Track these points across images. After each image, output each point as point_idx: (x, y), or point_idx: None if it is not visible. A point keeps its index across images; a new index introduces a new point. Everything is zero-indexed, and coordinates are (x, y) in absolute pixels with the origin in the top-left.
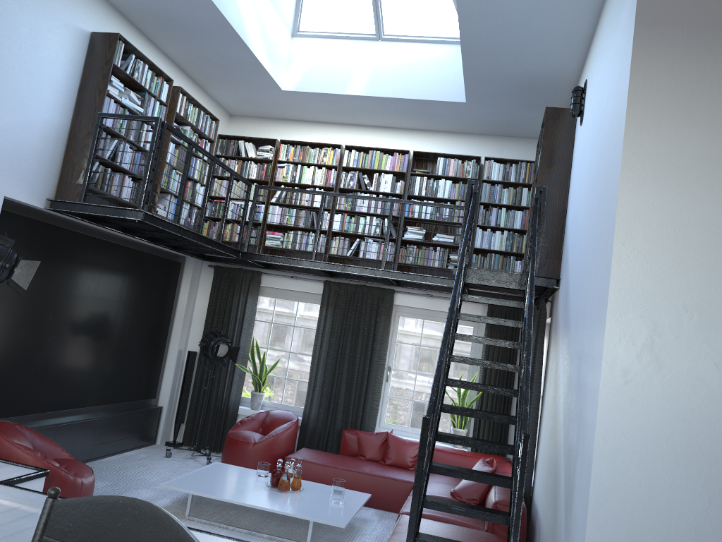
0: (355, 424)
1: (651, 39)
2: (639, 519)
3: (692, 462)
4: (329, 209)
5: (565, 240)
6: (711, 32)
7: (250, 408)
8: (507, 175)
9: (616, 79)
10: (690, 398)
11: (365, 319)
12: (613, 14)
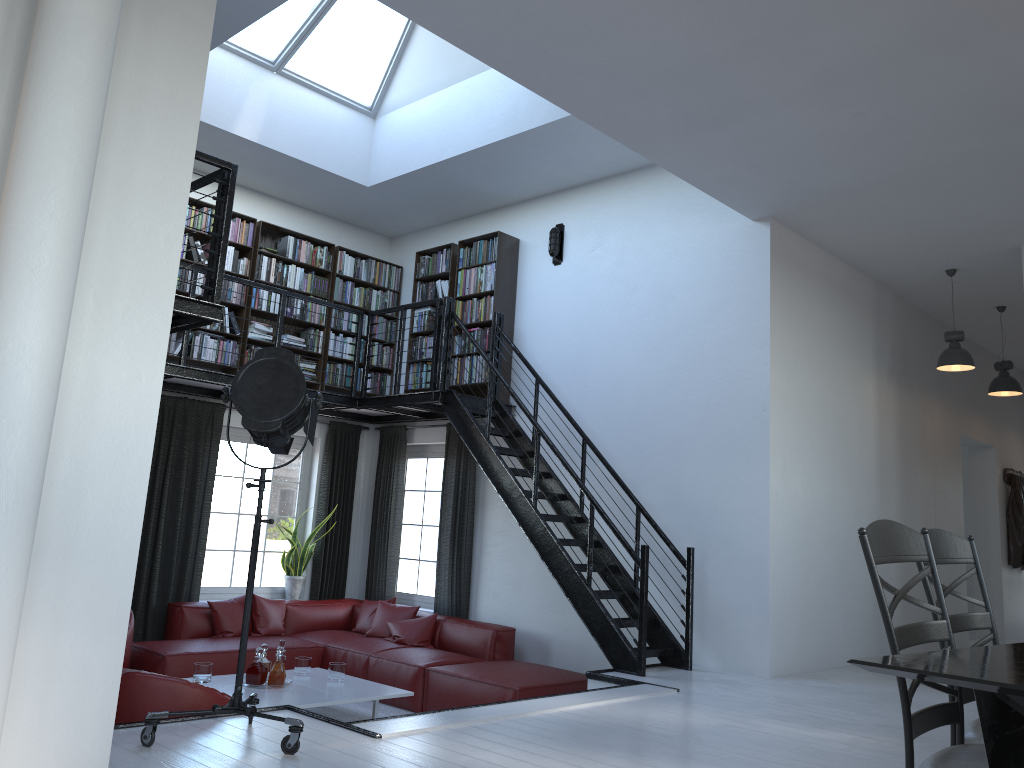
0: (178, 595)
1: (775, 263)
2: (784, 587)
3: (797, 546)
4: None
5: (520, 369)
6: (792, 266)
7: None
8: (358, 272)
9: (719, 273)
10: (795, 506)
11: (189, 446)
12: (677, 206)
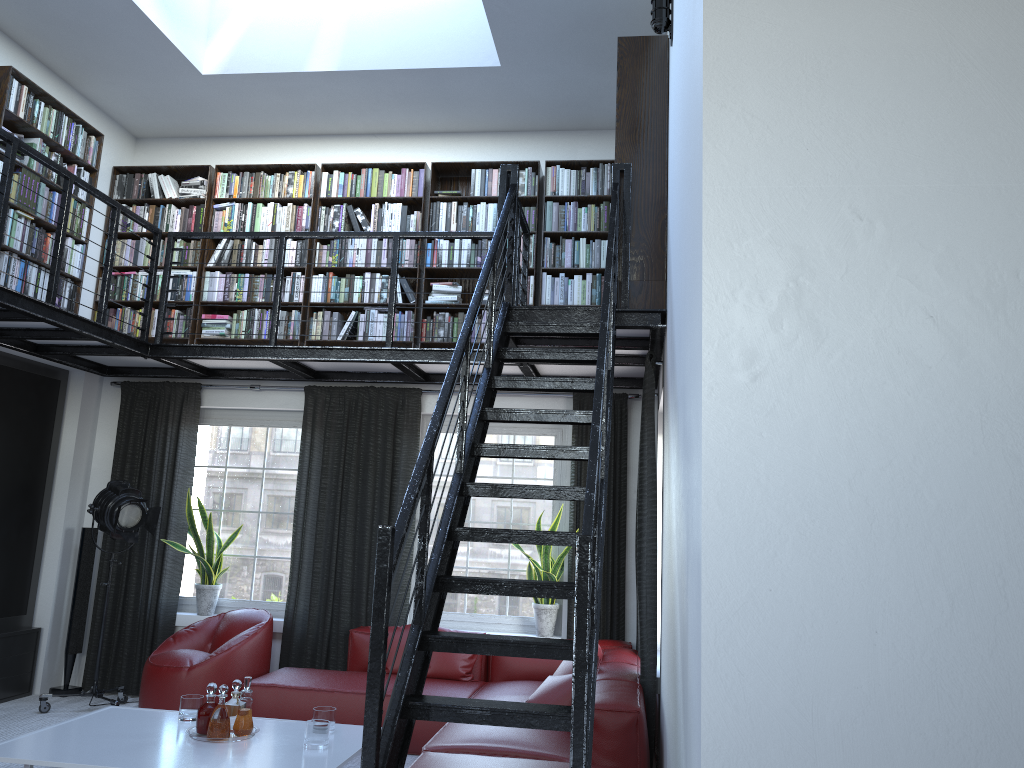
0: None
1: None
2: (811, 662)
3: (906, 525)
4: (304, 270)
5: (668, 245)
6: None
7: (197, 614)
8: (583, 186)
9: None
10: (888, 392)
11: (377, 441)
12: None
